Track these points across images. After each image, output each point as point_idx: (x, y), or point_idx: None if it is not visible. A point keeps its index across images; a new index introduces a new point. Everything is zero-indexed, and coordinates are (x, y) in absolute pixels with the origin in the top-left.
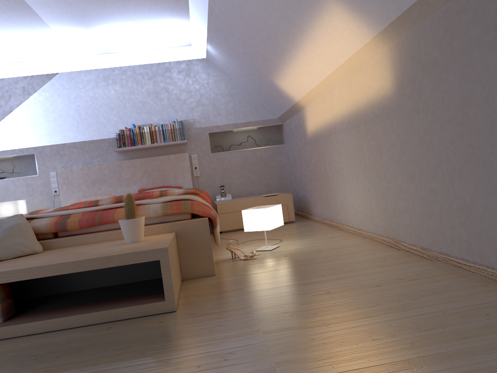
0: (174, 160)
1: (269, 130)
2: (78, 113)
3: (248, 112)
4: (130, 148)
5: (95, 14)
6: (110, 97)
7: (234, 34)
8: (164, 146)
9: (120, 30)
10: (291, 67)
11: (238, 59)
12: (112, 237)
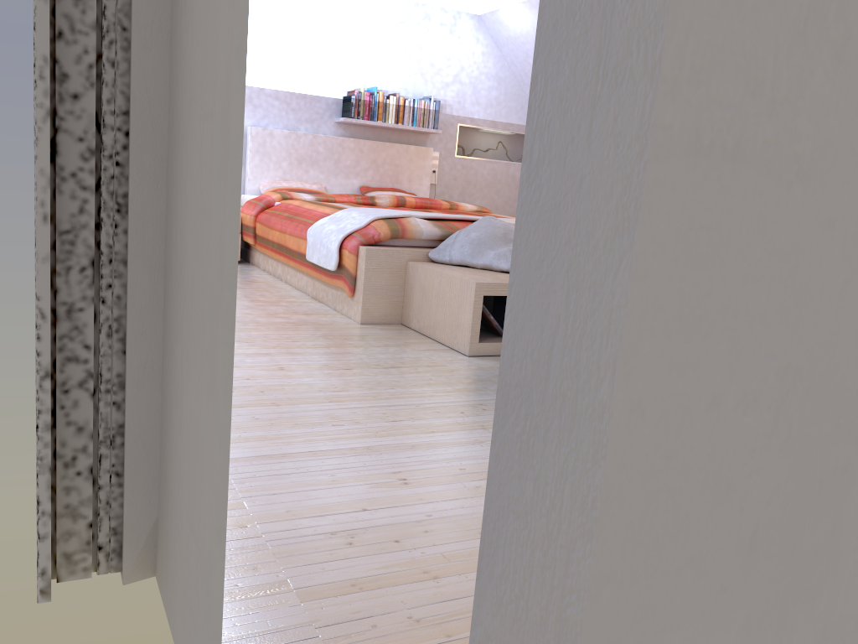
0: (414, 155)
1: (518, 139)
2: (291, 46)
3: (513, 110)
4: (367, 123)
5: None
6: (342, 34)
7: None
8: (401, 130)
9: None
10: None
11: None
12: None
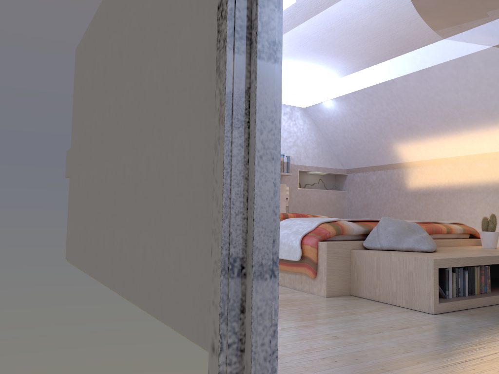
0: None
1: (328, 177)
2: None
3: (327, 159)
4: None
5: (298, 56)
6: None
7: (394, 104)
8: None
9: (283, 71)
10: (440, 140)
11: (363, 119)
12: (451, 244)
